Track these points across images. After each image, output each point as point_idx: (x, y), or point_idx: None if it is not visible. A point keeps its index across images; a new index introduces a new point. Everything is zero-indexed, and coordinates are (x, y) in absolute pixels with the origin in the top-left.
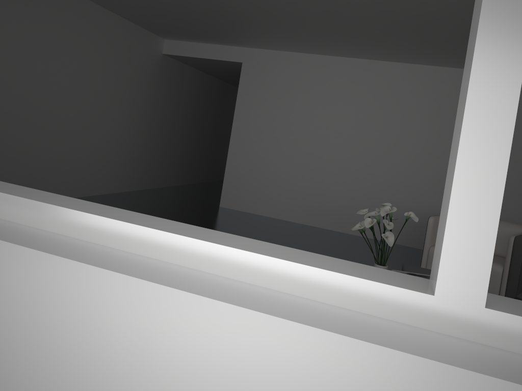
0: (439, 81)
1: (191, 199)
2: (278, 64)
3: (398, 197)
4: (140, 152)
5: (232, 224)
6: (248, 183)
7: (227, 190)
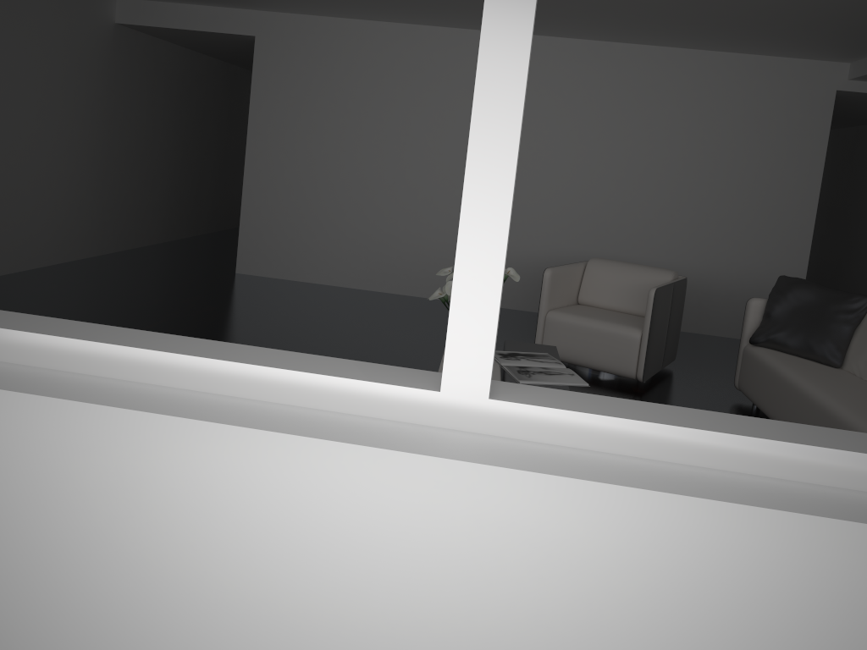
0: (563, 60)
1: (188, 265)
2: (315, 39)
3: (509, 240)
4: (92, 194)
5: (257, 300)
6: (280, 232)
7: (247, 247)
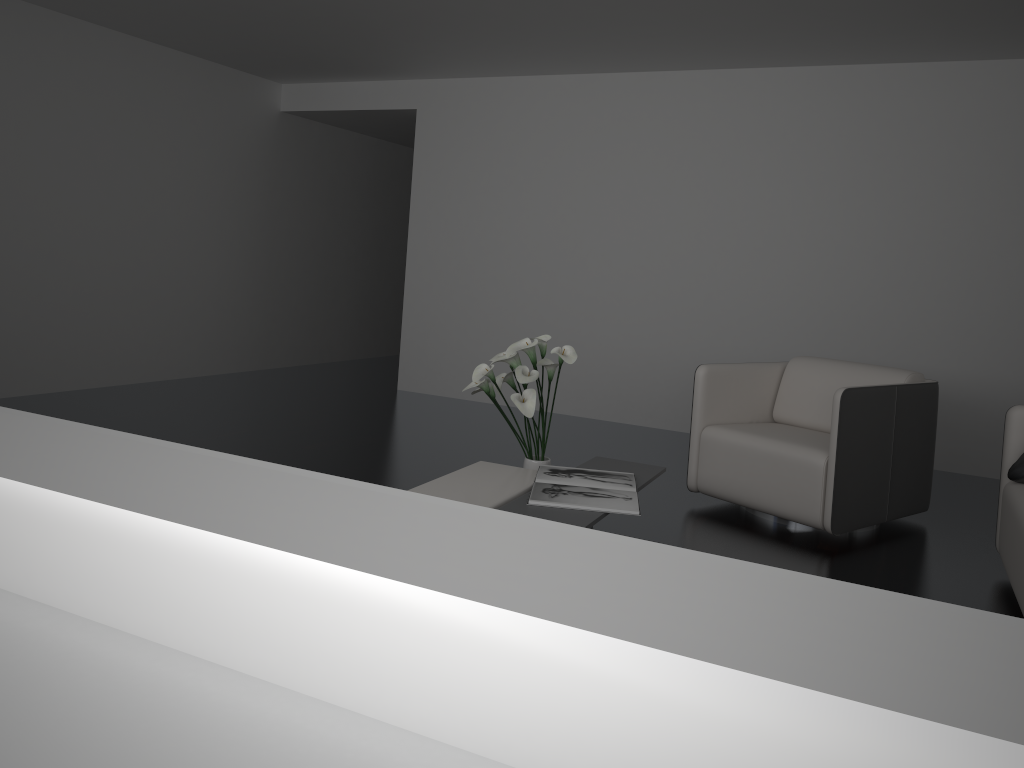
0: (786, 97)
1: (350, 381)
2: (480, 105)
3: (724, 343)
4: (252, 300)
5: (386, 416)
6: (444, 339)
7: (409, 357)
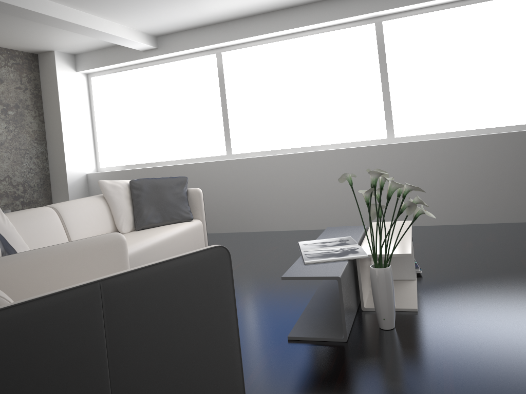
0: None
1: None
2: None
3: None
4: None
5: None
6: None
7: None
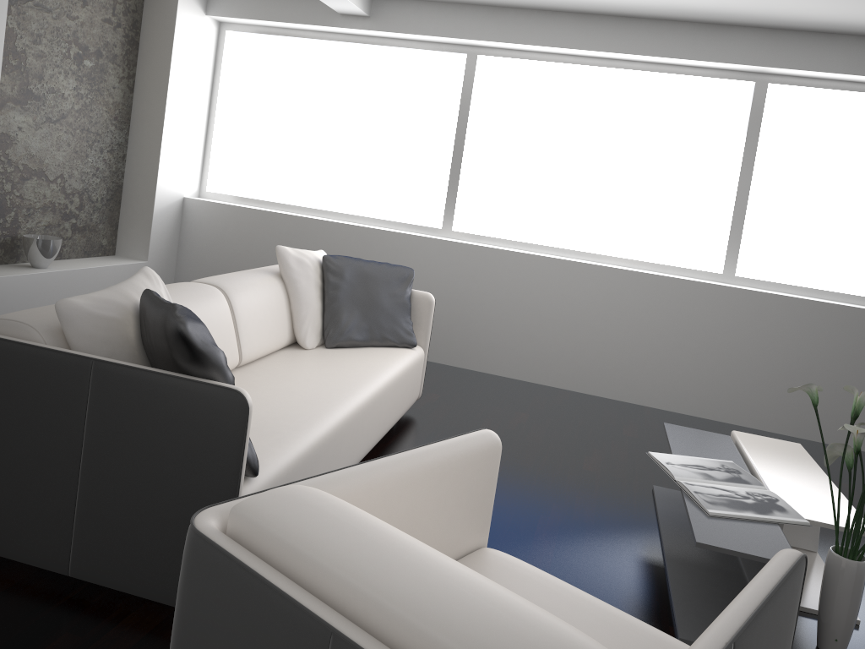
0: None
1: None
2: None
3: None
4: None
5: None
6: None
7: None
